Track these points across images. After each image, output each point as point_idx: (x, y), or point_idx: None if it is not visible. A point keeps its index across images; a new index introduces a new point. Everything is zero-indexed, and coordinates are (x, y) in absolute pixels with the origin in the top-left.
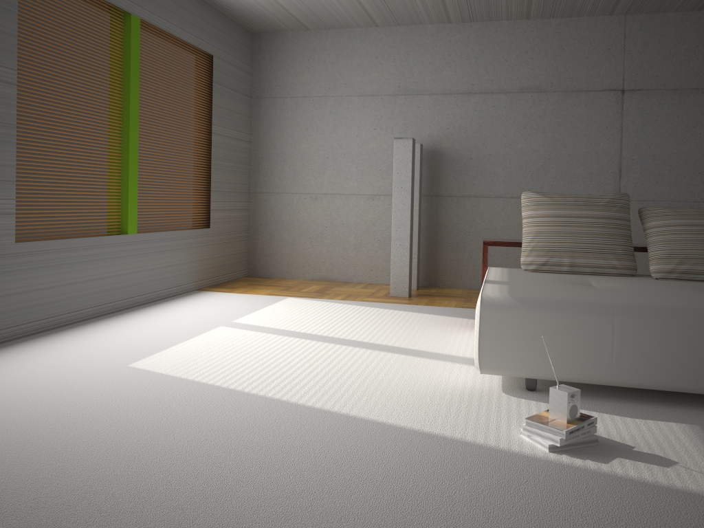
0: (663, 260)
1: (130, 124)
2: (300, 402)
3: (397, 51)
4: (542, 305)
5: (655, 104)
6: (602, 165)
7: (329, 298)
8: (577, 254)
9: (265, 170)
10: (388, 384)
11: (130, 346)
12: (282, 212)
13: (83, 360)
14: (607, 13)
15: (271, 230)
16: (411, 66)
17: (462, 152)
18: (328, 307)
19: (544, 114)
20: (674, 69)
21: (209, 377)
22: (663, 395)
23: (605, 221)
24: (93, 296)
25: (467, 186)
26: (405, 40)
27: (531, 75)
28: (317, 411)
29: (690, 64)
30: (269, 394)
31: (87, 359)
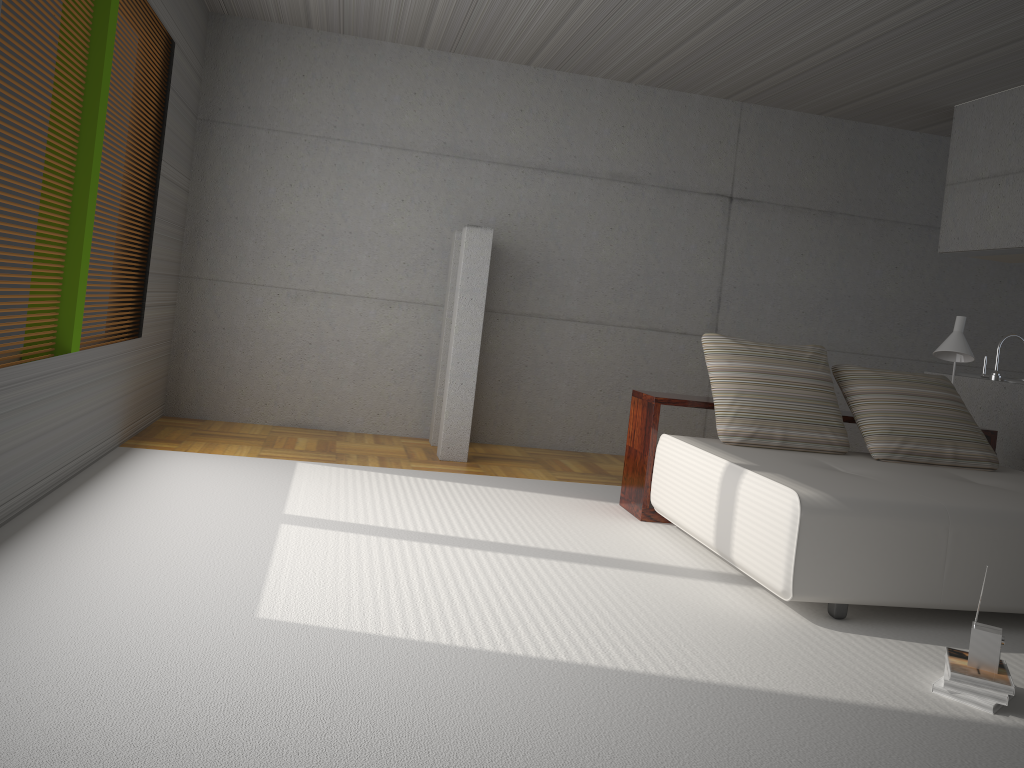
0: (885, 436)
1: (95, 153)
2: (623, 667)
3: (447, 89)
4: (871, 509)
5: (764, 221)
6: (700, 290)
7: (359, 463)
8: (790, 424)
9: (210, 242)
10: (678, 623)
11: (195, 575)
12: (236, 313)
13: (157, 611)
14: (725, 96)
15: (213, 342)
16: (465, 116)
17: (526, 252)
18: (387, 482)
19: (638, 214)
20: (788, 180)
21: (427, 632)
22: (960, 614)
23: (814, 383)
24: (27, 471)
25: (530, 301)
26: (461, 77)
27: (626, 159)
28: (668, 681)
29: (805, 178)
30: (560, 656)
31: (163, 609)
